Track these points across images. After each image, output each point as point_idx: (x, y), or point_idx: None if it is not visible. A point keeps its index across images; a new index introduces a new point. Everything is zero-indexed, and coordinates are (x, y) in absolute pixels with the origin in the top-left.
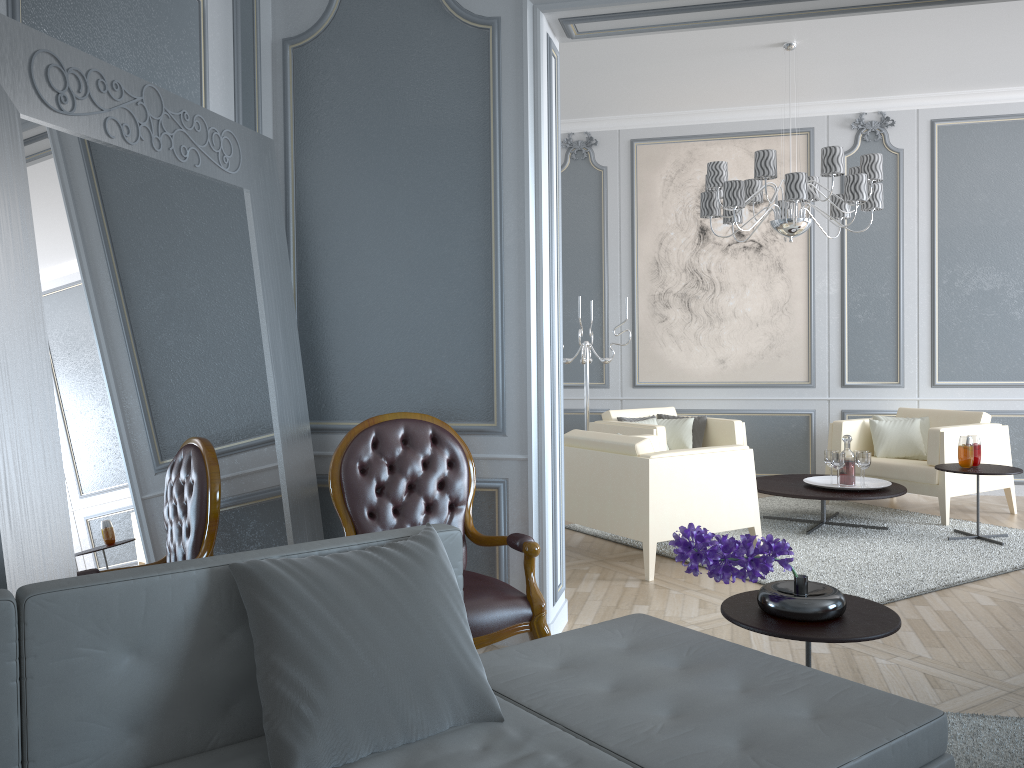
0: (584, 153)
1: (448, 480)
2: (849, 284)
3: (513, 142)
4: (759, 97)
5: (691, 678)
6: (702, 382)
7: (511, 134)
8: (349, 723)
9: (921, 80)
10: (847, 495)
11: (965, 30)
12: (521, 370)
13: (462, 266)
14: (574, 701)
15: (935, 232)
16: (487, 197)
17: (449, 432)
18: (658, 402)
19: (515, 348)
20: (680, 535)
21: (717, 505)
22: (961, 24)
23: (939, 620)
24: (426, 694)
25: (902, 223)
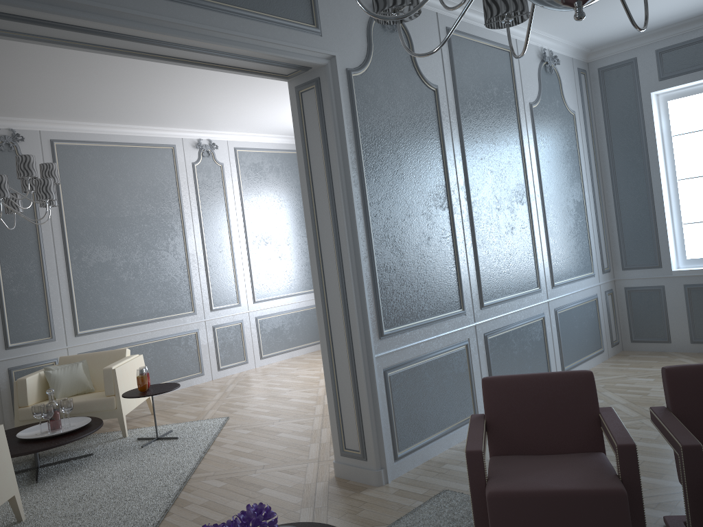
0: None
1: None
2: (2, 264)
3: None
4: None
5: None
6: None
7: None
8: None
9: (49, 109)
10: (68, 438)
11: (98, 80)
12: None
13: None
14: None
15: (64, 222)
16: None
17: None
18: None
19: None
20: None
21: None
22: (98, 75)
23: (212, 511)
24: None
25: (39, 215)
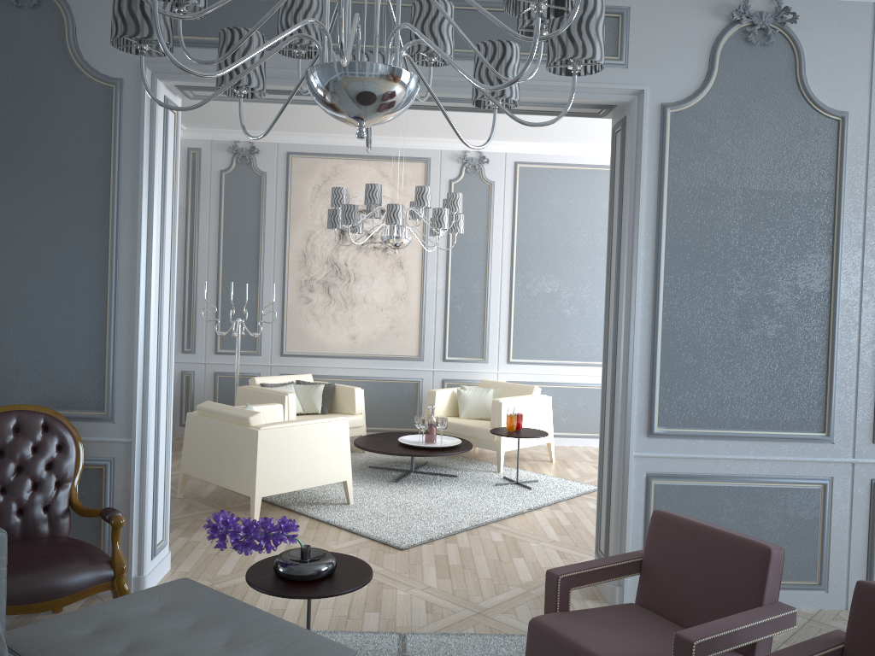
0: (248, 159)
1: (56, 462)
2: (452, 282)
3: (130, 182)
4: (388, 131)
5: (191, 636)
6: (337, 353)
7: (129, 176)
8: None
9: (505, 133)
10: (425, 452)
11: None
12: (129, 369)
13: (82, 281)
14: None
15: (514, 246)
16: (106, 225)
17: (61, 421)
18: (301, 368)
19: (125, 351)
20: (283, 490)
21: (316, 465)
22: None
23: (458, 555)
24: None
25: (491, 238)
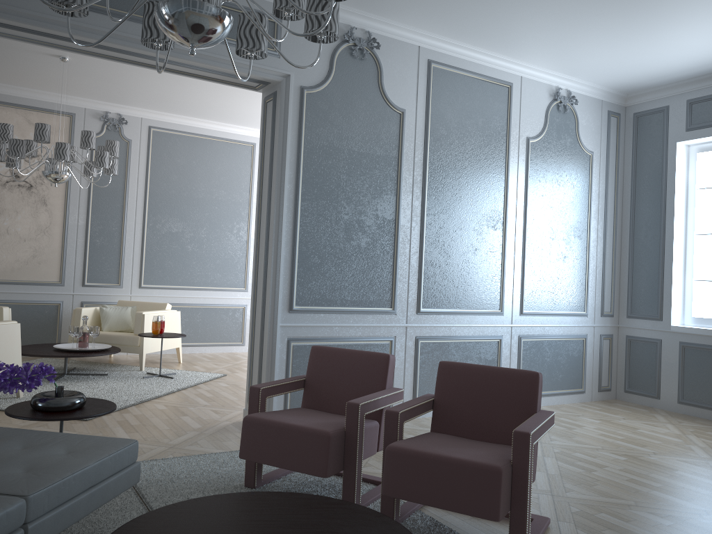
0: None
1: None
2: (92, 219)
3: None
4: (38, 84)
5: None
6: None
7: None
8: None
9: (145, 101)
10: (83, 354)
11: (171, 80)
12: None
13: None
14: None
15: (147, 194)
16: None
17: None
18: None
19: None
20: None
21: None
22: (169, 76)
23: (136, 419)
24: None
25: (128, 185)
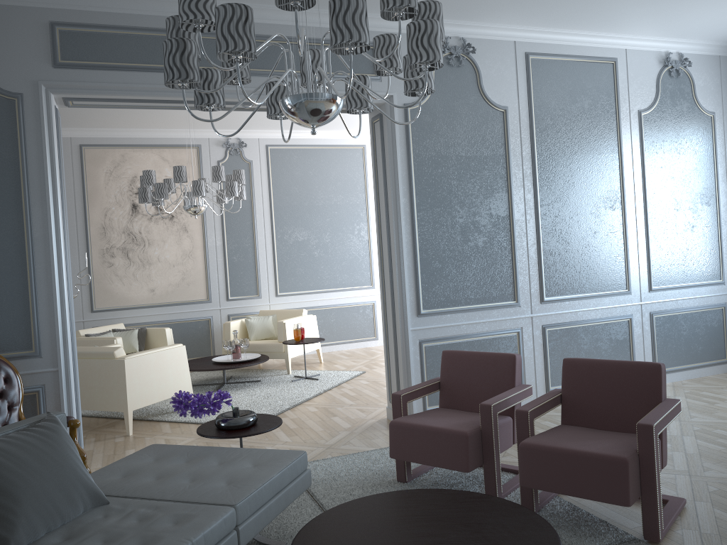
0: None
1: (6, 391)
2: (227, 239)
3: (37, 172)
4: (167, 125)
5: (194, 464)
6: (140, 305)
7: (35, 167)
8: (35, 519)
9: (260, 123)
10: (238, 365)
11: None
12: (50, 315)
13: (3, 251)
14: (141, 487)
15: (272, 208)
16: (19, 206)
17: (3, 360)
18: (110, 320)
19: (45, 301)
20: (147, 404)
21: (167, 382)
22: None
23: (293, 423)
24: (70, 497)
25: (254, 203)
